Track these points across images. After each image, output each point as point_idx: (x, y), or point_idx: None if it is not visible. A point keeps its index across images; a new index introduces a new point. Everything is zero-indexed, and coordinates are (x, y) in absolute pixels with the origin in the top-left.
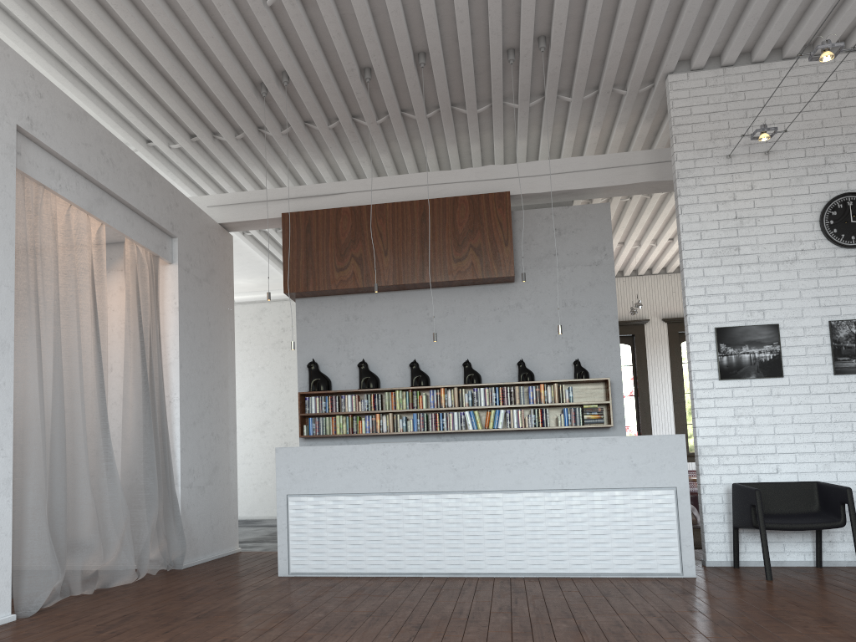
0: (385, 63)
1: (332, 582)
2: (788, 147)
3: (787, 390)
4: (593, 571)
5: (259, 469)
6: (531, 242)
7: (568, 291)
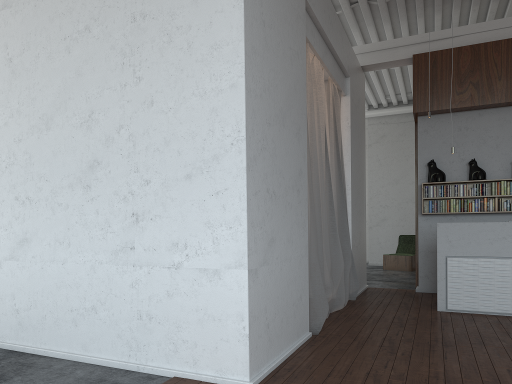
0: None
1: (491, 319)
2: None
3: None
4: None
5: None
6: None
7: None
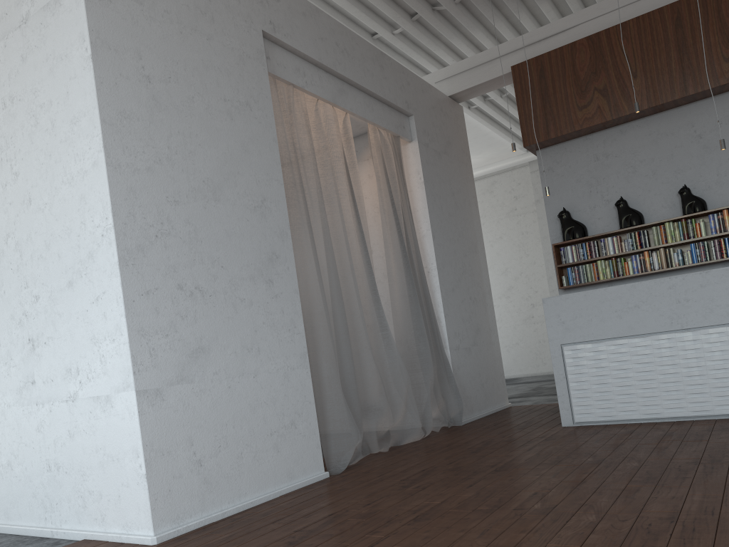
0: None
1: (626, 429)
2: None
3: None
4: None
5: (509, 332)
6: None
7: None
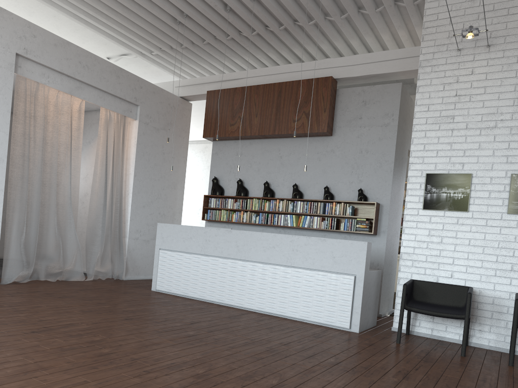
0: (235, 0)
1: (164, 297)
2: (506, 41)
3: (469, 221)
4: (299, 317)
5: None
6: (346, 109)
7: (364, 143)
